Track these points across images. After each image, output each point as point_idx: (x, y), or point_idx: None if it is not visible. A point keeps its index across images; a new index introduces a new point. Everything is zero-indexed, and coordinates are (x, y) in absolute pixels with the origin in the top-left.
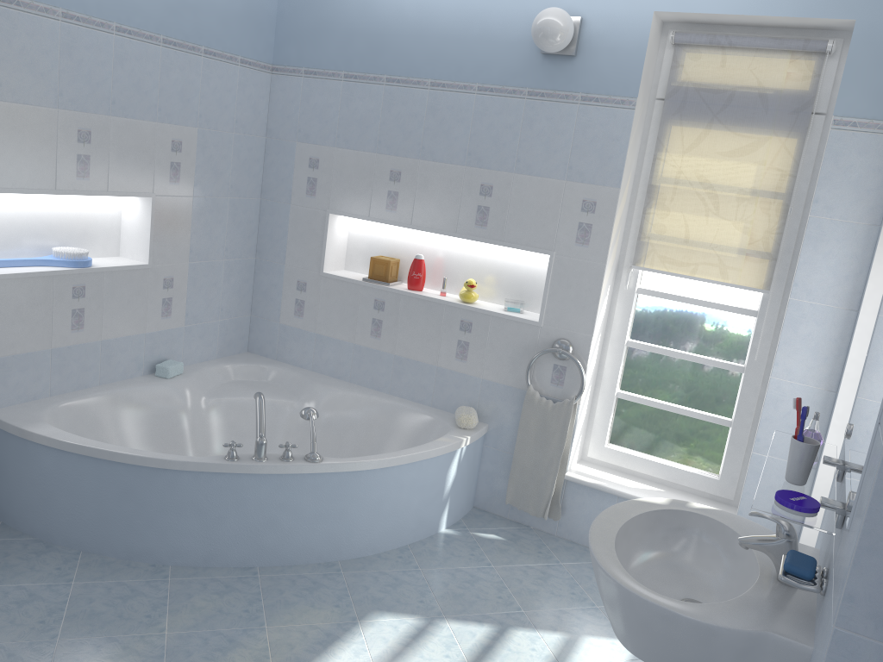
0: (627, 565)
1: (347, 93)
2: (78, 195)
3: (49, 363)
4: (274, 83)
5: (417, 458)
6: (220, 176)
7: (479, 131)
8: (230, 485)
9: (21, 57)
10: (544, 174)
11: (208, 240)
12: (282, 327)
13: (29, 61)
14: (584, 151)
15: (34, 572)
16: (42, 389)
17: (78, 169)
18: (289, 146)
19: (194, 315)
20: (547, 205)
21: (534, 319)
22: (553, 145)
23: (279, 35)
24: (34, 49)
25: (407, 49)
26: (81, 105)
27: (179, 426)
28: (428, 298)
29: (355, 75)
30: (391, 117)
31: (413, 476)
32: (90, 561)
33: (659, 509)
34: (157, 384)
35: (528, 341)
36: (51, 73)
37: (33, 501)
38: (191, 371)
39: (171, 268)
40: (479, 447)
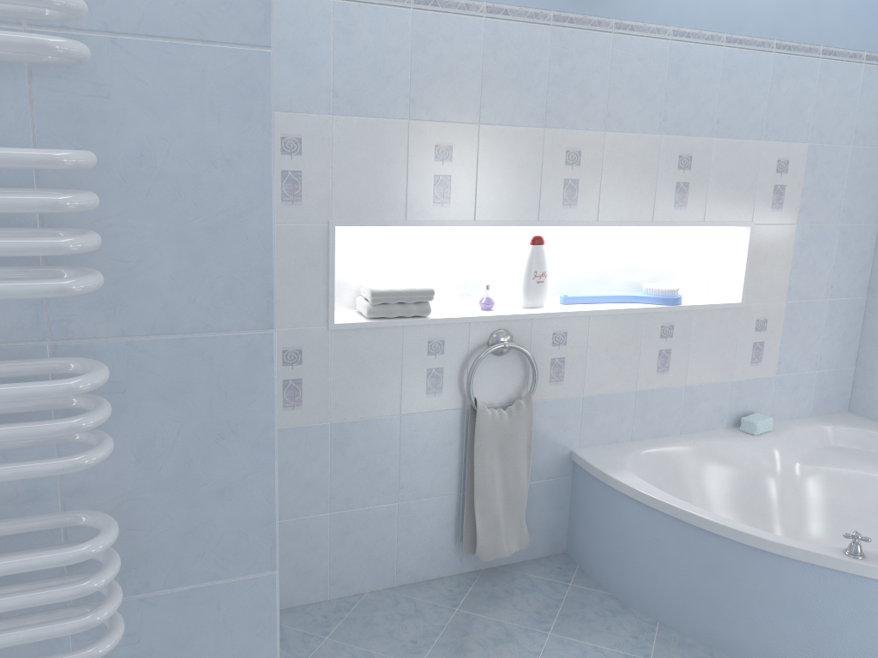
0: None
1: None
2: (673, 226)
3: (632, 405)
4: None
5: None
6: (830, 198)
7: None
8: (850, 590)
9: (630, 83)
10: None
11: (810, 275)
12: None
13: (637, 87)
14: None
15: (610, 635)
16: (624, 432)
17: (676, 198)
18: None
19: (787, 363)
20: None
21: None
22: None
23: None
24: (642, 74)
25: None
26: (684, 128)
27: (767, 493)
28: None
29: None
30: None
31: None
32: (667, 637)
33: None
34: (742, 441)
35: None
36: (657, 97)
37: (610, 553)
38: (781, 430)
39: (765, 308)
40: None
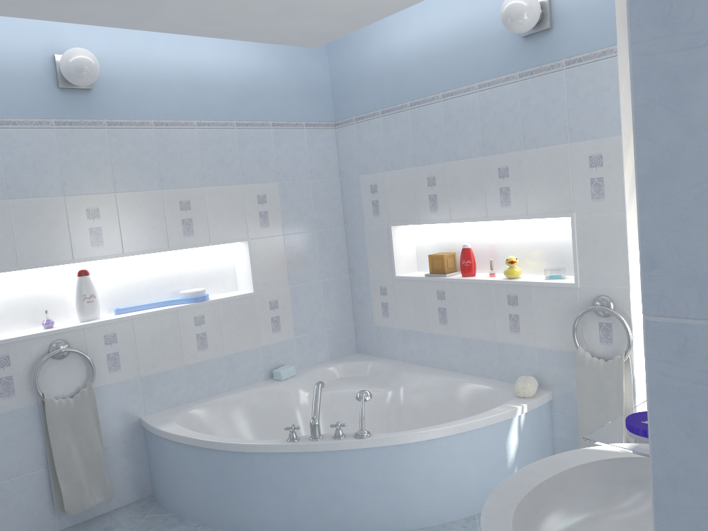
0: (564, 525)
1: (386, 125)
2: (186, 248)
3: (184, 376)
4: (338, 135)
5: (465, 428)
6: (304, 215)
7: (486, 123)
8: (294, 463)
9: (128, 159)
10: (549, 143)
11: (302, 266)
12: (376, 327)
13: (135, 161)
14: (579, 110)
15: None
16: (182, 397)
17: (184, 229)
18: (355, 180)
19: (301, 327)
20: (557, 171)
21: (571, 281)
22: (550, 114)
23: (335, 98)
24: (137, 152)
25: (419, 75)
26: (179, 183)
27: (291, 418)
28: (477, 281)
29: (388, 109)
30: (419, 134)
31: (465, 446)
32: None
33: (613, 458)
34: (272, 386)
35: (569, 304)
36: (152, 166)
37: (169, 484)
38: (303, 373)
39: (274, 293)
40: (544, 415)
